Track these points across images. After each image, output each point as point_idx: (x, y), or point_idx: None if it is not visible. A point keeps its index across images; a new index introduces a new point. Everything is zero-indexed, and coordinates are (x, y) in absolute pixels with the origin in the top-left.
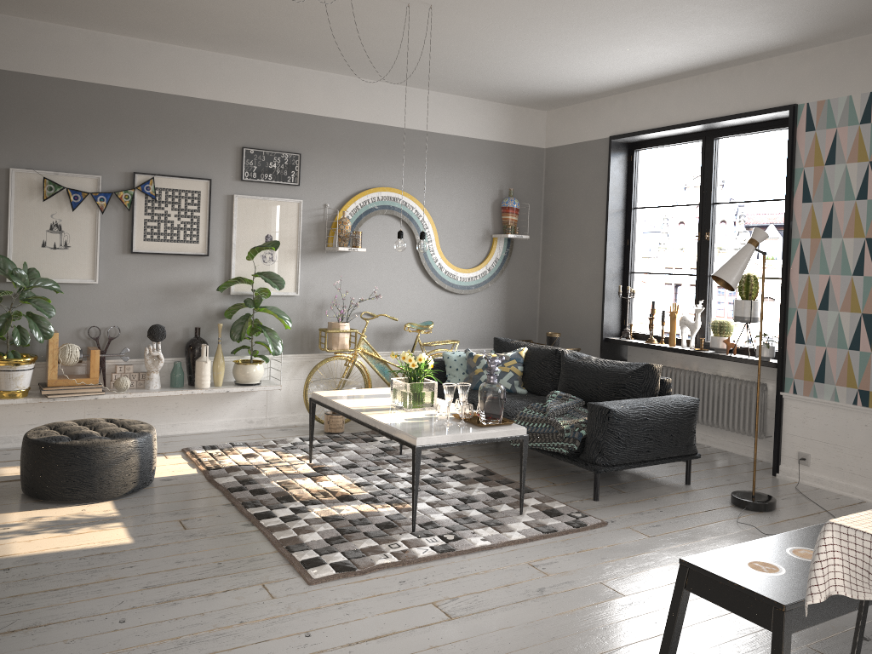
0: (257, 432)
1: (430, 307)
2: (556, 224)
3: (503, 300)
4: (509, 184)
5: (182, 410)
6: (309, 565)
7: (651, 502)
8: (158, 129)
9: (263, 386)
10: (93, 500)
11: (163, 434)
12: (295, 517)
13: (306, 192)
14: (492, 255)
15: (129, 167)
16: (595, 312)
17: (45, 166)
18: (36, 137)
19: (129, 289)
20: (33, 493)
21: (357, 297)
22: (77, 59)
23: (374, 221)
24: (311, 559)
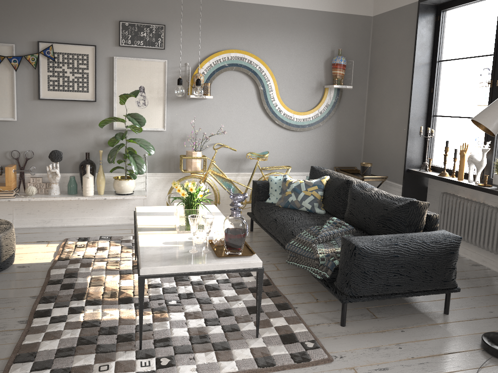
0: (132, 227)
1: (271, 141)
2: (377, 77)
3: (333, 136)
4: (340, 46)
5: (82, 209)
6: None
7: (396, 334)
8: (55, 9)
9: (132, 196)
10: None
11: (68, 225)
12: (62, 318)
13: (170, 54)
14: (323, 101)
15: (35, 37)
16: (401, 148)
17: None
18: None
19: (40, 125)
20: None
21: (212, 132)
22: None
23: (225, 76)
24: None
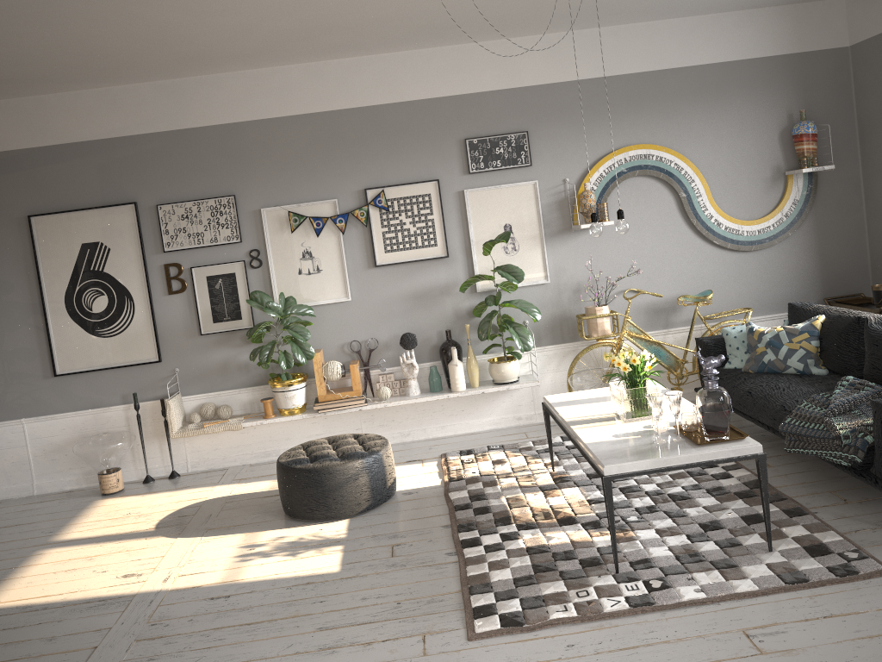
0: (524, 429)
1: (712, 272)
2: (876, 142)
3: (813, 249)
4: (801, 104)
5: (449, 412)
6: (478, 614)
7: None
8: (380, 142)
9: (519, 383)
10: (331, 519)
11: (434, 436)
12: (498, 546)
13: (540, 170)
14: (788, 196)
15: (360, 185)
16: None
17: (289, 200)
18: (277, 176)
19: (380, 301)
20: (286, 511)
21: (617, 274)
22: (298, 94)
23: (625, 186)
24: (484, 606)
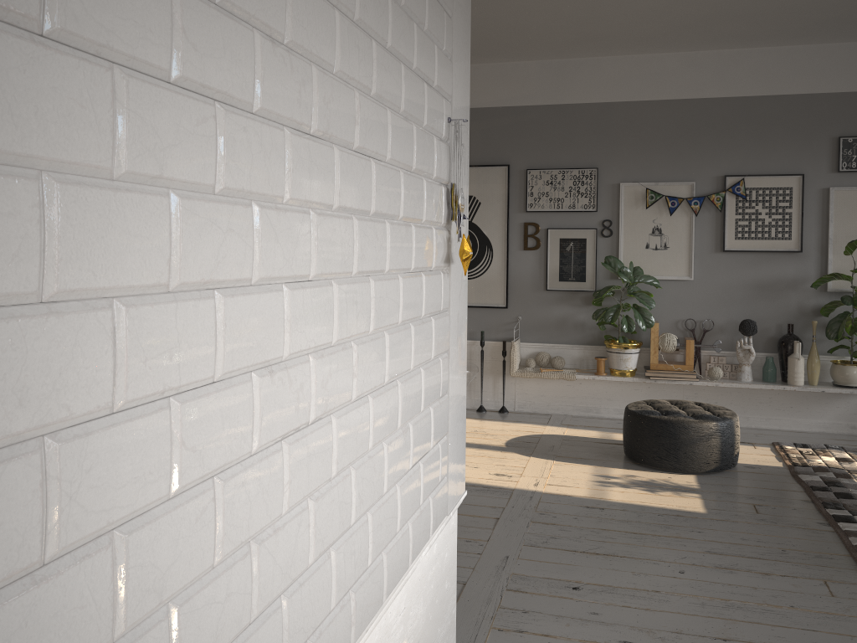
0: None
1: None
2: None
3: None
4: None
5: (776, 406)
6: None
7: None
8: (748, 132)
9: None
10: (678, 471)
11: (756, 427)
12: None
13: None
14: None
15: (719, 171)
16: None
17: (647, 178)
18: (639, 154)
19: (722, 286)
20: (631, 456)
21: None
22: (673, 80)
23: None
24: None
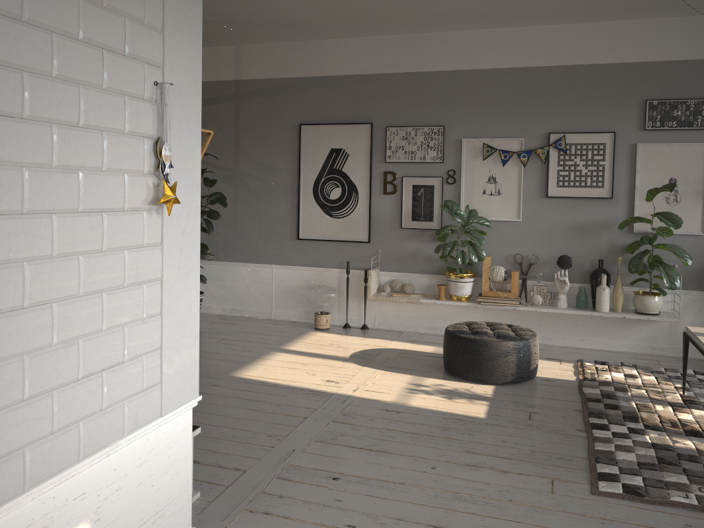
0: (656, 358)
1: None
2: None
3: None
4: None
5: (589, 329)
6: (603, 477)
7: None
8: (569, 95)
9: (659, 316)
10: (481, 382)
11: (572, 346)
12: (625, 435)
13: None
14: None
15: (545, 129)
16: None
17: (485, 135)
18: (479, 114)
19: (545, 226)
20: (446, 368)
21: None
22: (507, 51)
23: None
24: (608, 473)
